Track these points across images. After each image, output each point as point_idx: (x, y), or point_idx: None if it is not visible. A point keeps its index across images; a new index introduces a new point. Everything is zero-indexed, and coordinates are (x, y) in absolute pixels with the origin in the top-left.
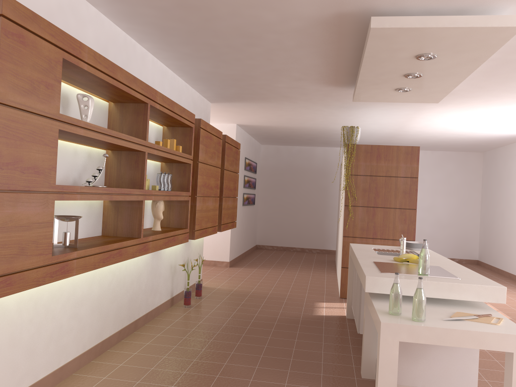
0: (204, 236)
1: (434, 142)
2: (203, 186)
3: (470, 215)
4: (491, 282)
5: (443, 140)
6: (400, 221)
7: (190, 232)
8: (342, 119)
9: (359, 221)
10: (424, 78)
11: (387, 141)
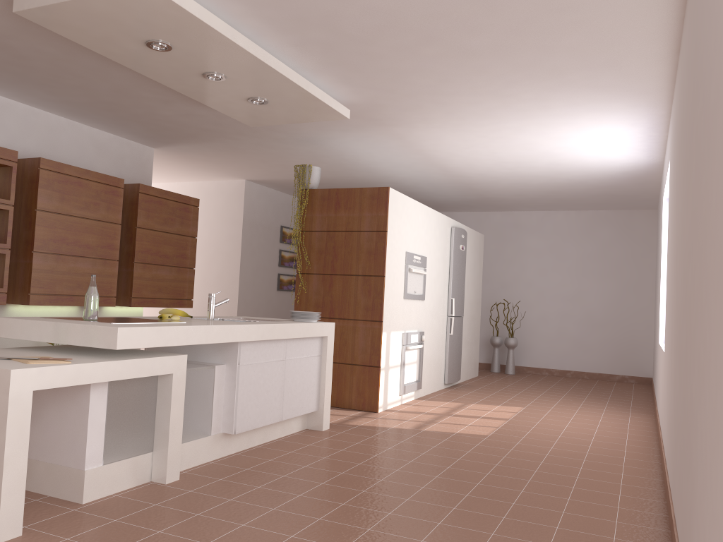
0: (65, 304)
1: (544, 194)
2: (56, 241)
3: (639, 308)
4: (134, 326)
5: (549, 189)
6: (363, 294)
7: (26, 295)
8: (343, 161)
9: (313, 295)
10: (236, 79)
11: (479, 196)
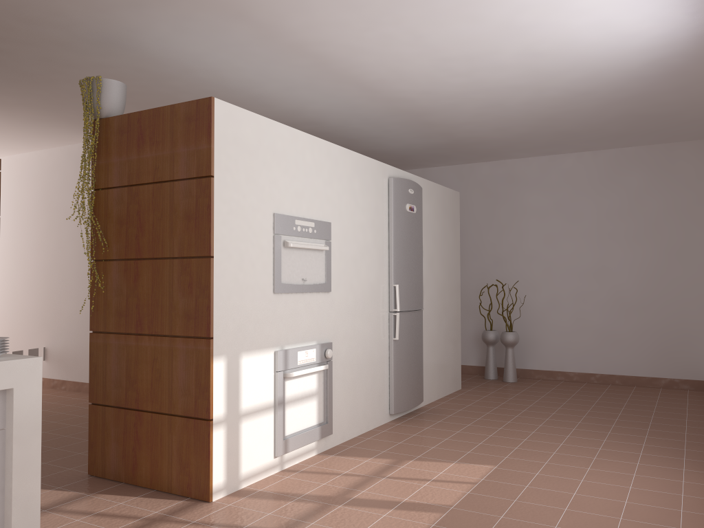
0: None
1: (537, 123)
2: None
3: (691, 282)
4: None
5: (541, 113)
6: (182, 291)
7: None
8: (205, 84)
9: (113, 296)
10: None
11: (447, 137)
